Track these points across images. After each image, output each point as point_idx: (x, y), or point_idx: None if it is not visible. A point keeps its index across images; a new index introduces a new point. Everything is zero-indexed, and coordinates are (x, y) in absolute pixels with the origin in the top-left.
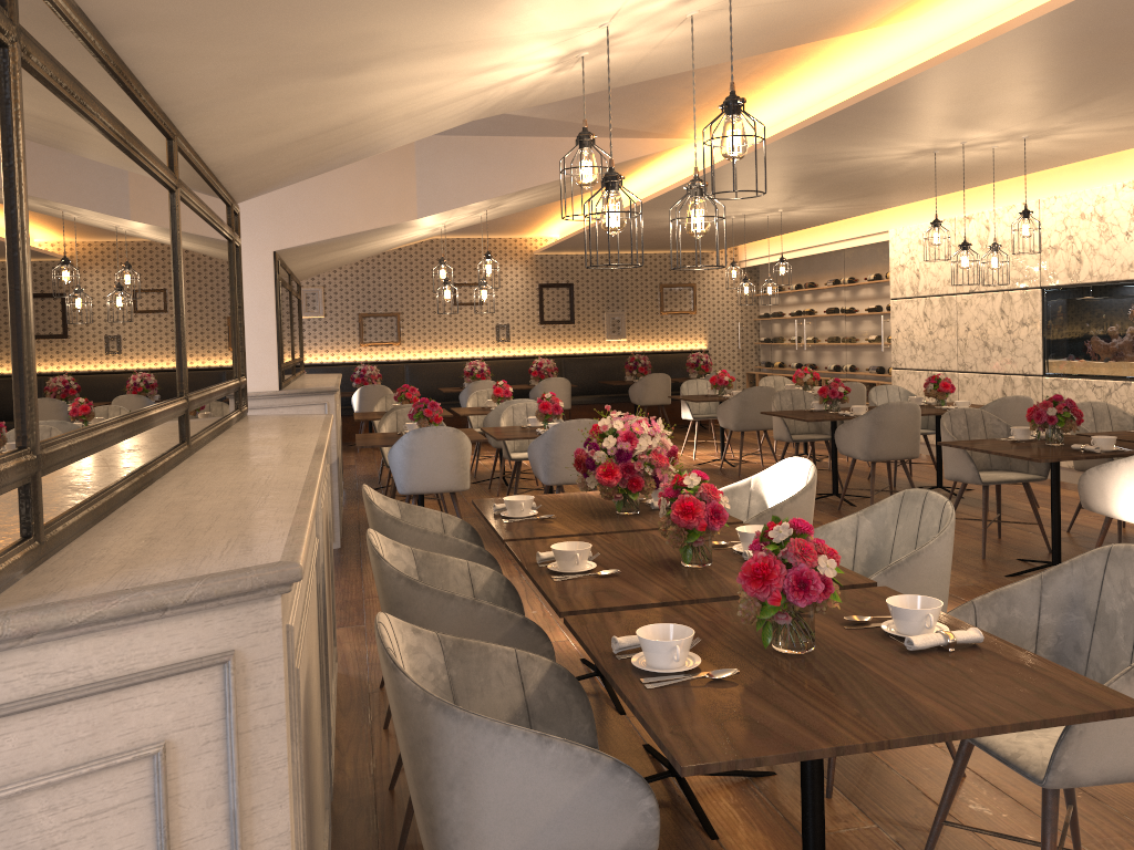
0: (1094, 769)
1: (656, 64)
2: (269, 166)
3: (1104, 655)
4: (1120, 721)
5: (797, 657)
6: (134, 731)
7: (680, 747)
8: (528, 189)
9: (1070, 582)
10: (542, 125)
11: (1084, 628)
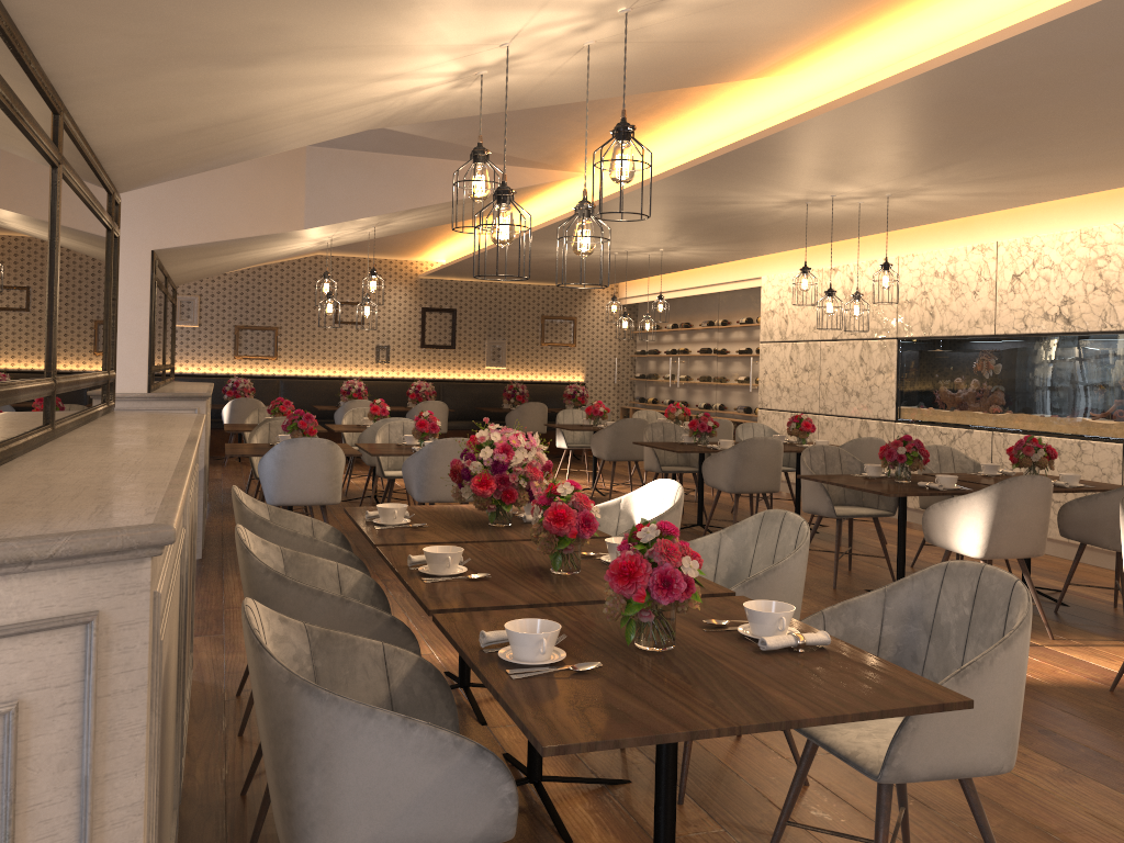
0: (924, 765)
1: (551, 91)
2: (157, 156)
3: (938, 664)
4: (949, 719)
5: (658, 655)
6: None
7: (542, 730)
8: (418, 209)
9: (910, 596)
10: (435, 146)
11: (921, 638)
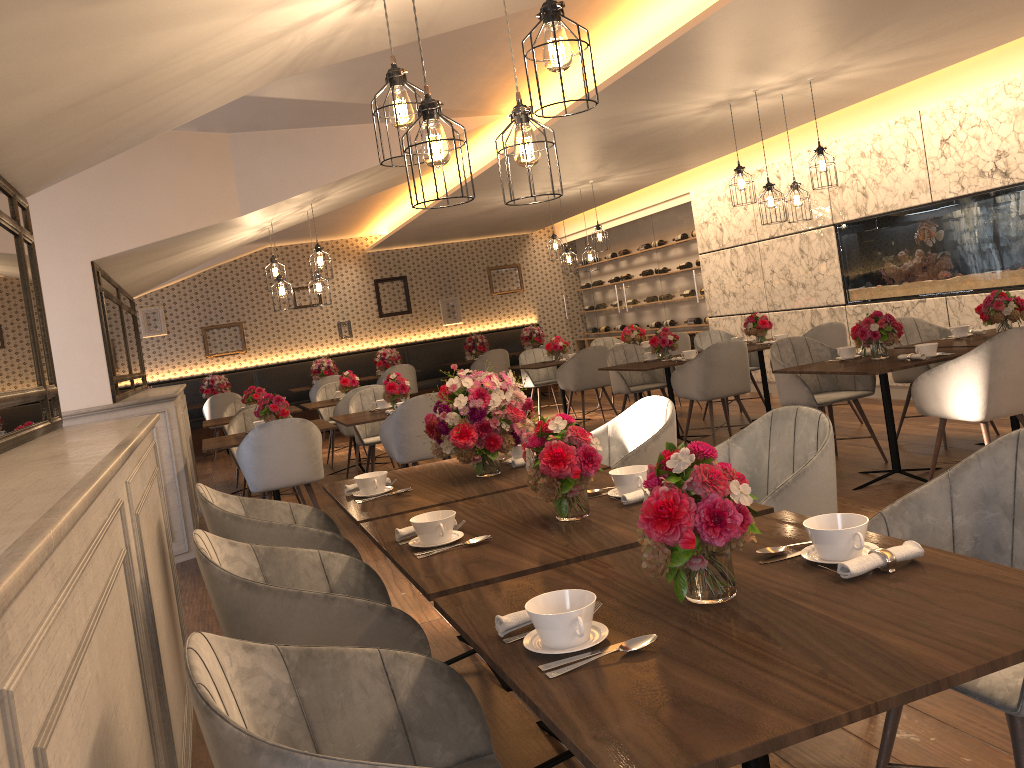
0: None
1: (461, 7)
2: (47, 144)
3: None
4: None
5: (720, 608)
6: None
7: (611, 759)
8: (350, 177)
9: (979, 477)
10: (355, 111)
11: (1003, 524)
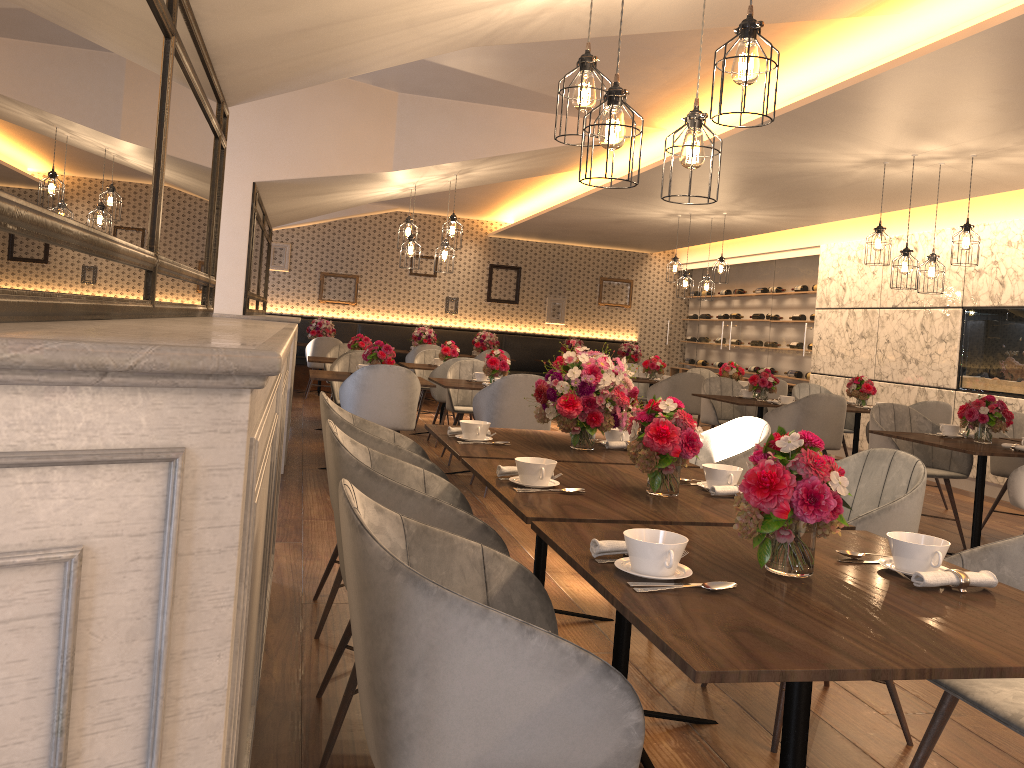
0: None
1: (655, 13)
2: (265, 61)
3: None
4: None
5: (796, 581)
6: (44, 526)
7: (689, 651)
8: (499, 157)
9: None
10: (520, 96)
11: None
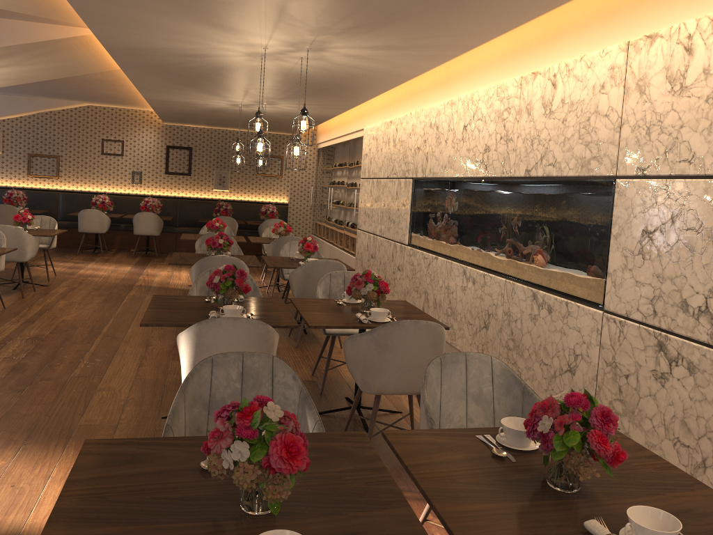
0: None
1: None
2: None
3: None
4: None
5: None
6: None
7: None
8: None
9: None
10: None
11: None
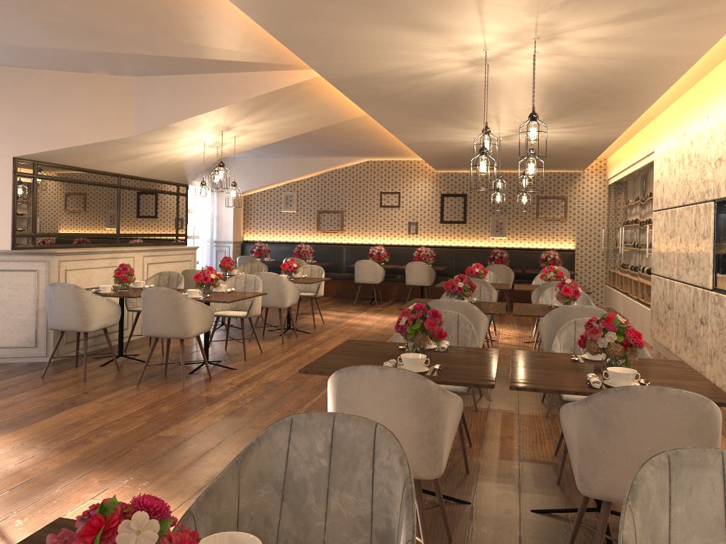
0: None
1: None
2: None
3: None
4: None
5: None
6: None
7: None
8: (215, 113)
9: None
10: (192, 63)
11: None
